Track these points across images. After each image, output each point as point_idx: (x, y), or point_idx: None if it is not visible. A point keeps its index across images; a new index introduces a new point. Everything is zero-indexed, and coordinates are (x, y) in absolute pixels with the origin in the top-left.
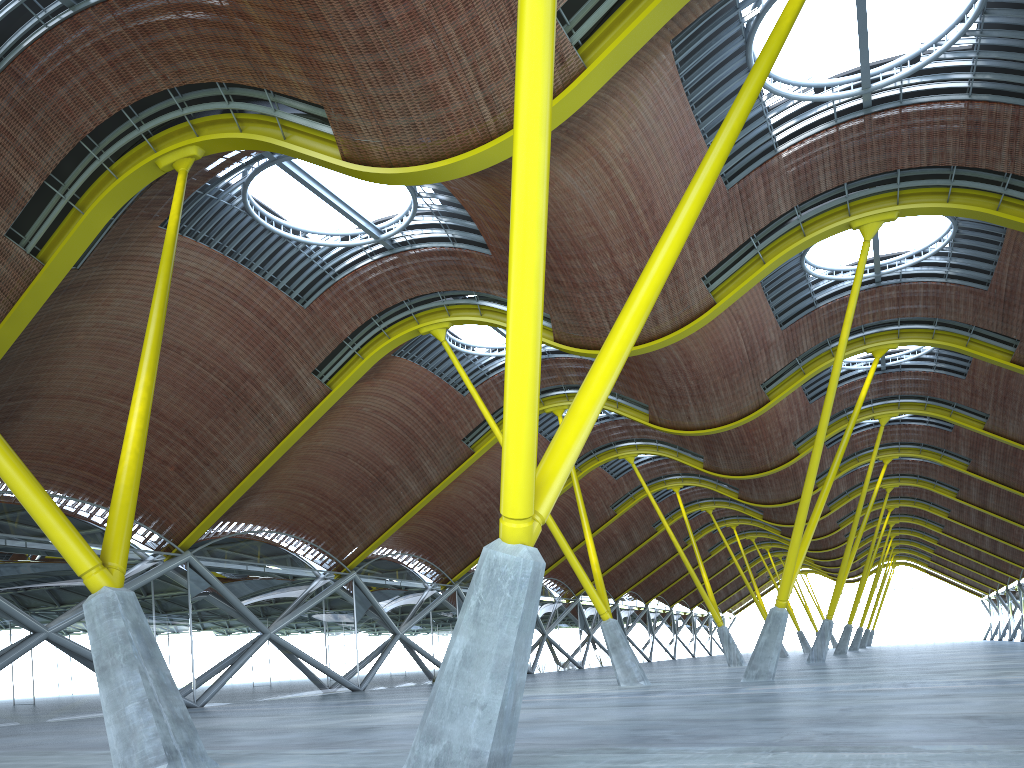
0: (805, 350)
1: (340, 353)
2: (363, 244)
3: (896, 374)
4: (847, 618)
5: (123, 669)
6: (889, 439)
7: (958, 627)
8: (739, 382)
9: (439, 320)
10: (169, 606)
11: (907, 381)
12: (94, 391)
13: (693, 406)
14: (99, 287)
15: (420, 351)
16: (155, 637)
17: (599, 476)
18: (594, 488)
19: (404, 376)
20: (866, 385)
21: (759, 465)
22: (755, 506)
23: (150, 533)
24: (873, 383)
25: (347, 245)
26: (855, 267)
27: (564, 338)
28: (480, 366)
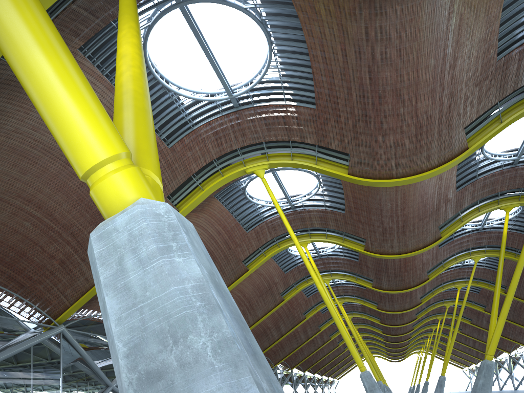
0: (465, 206)
1: (187, 185)
2: (219, 100)
3: (487, 232)
4: (396, 380)
5: (216, 376)
6: (461, 275)
7: (452, 384)
8: (427, 224)
9: (261, 163)
10: (46, 364)
11: (493, 237)
12: (5, 191)
13: (396, 239)
14: (23, 92)
15: (225, 199)
16: (34, 387)
17: (299, 295)
18: (295, 302)
19: (215, 214)
20: (506, 226)
21: (406, 284)
22: (376, 315)
23: (35, 310)
24: (473, 238)
25: (208, 100)
26: (505, 153)
27: (357, 172)
28: (258, 214)
